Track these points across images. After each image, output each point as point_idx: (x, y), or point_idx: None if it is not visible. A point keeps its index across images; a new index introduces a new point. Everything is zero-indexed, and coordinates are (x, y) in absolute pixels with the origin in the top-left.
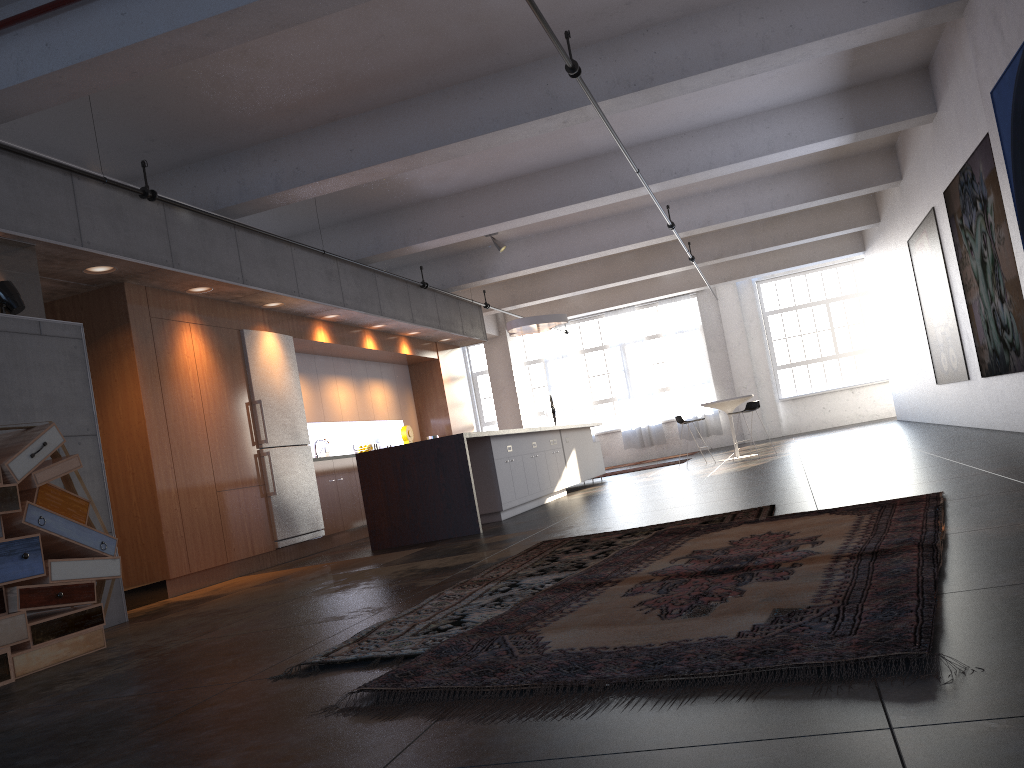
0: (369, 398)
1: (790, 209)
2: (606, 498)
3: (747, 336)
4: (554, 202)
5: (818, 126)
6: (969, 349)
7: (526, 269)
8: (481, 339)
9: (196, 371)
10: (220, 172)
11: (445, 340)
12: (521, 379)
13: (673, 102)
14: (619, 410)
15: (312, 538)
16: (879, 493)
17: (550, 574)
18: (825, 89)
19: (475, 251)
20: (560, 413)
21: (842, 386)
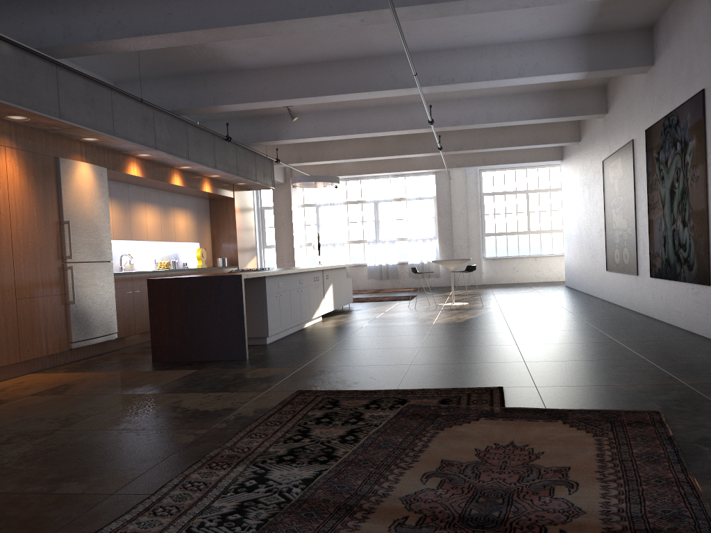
0: (173, 223)
1: (521, 122)
2: (353, 334)
3: (467, 209)
4: (342, 88)
5: (561, 61)
6: (643, 253)
7: (312, 138)
8: (270, 186)
9: (7, 190)
10: (47, 13)
11: (241, 184)
12: (298, 218)
13: (452, 21)
14: (367, 250)
15: (105, 341)
16: (594, 392)
17: (299, 465)
18: (571, 32)
19: (273, 117)
20: (324, 246)
21: (529, 254)
